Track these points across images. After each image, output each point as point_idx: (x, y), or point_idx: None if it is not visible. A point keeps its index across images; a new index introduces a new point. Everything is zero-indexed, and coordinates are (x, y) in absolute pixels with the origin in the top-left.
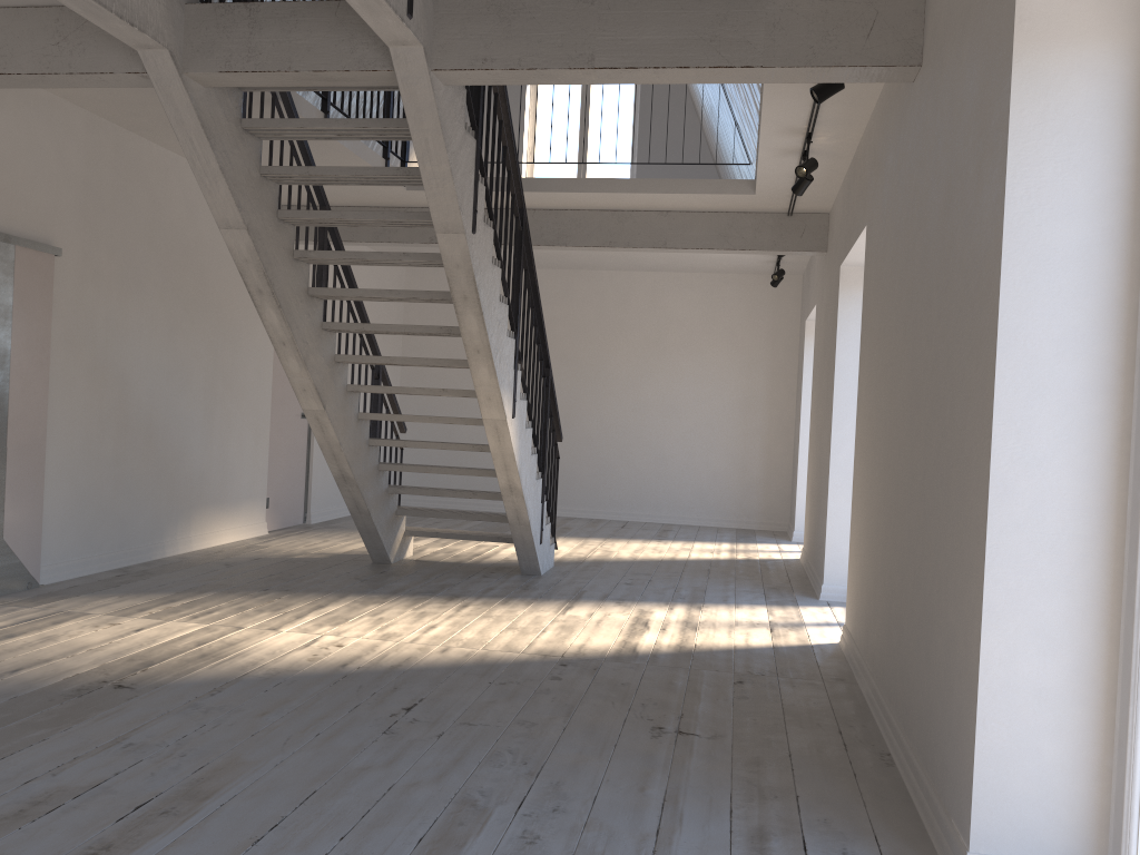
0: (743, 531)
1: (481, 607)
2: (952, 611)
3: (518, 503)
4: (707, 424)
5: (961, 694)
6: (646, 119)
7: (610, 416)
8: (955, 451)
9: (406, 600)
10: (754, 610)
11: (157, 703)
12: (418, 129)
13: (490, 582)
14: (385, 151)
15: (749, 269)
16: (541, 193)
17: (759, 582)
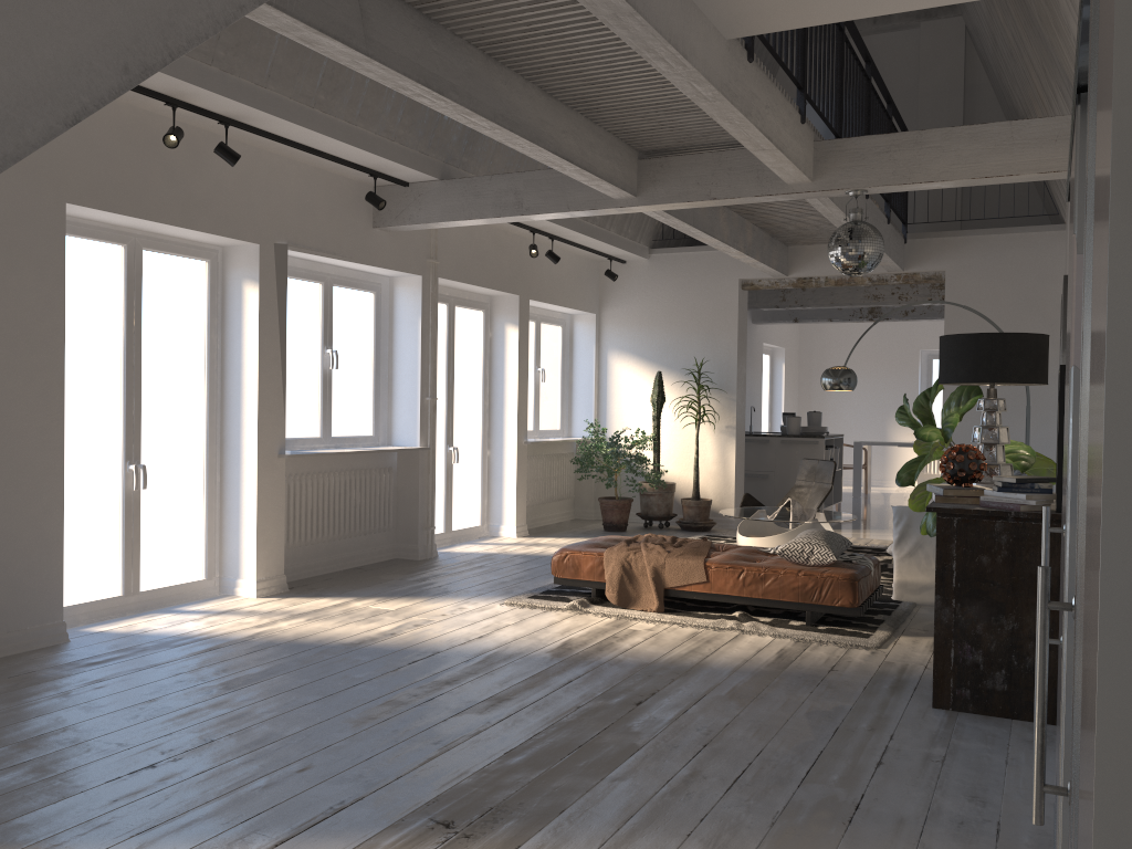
0: None
1: None
2: (2, 522)
3: None
4: None
5: (33, 557)
6: None
7: None
8: None
9: None
10: None
11: (406, 792)
12: None
13: None
14: None
15: None
16: None
17: None
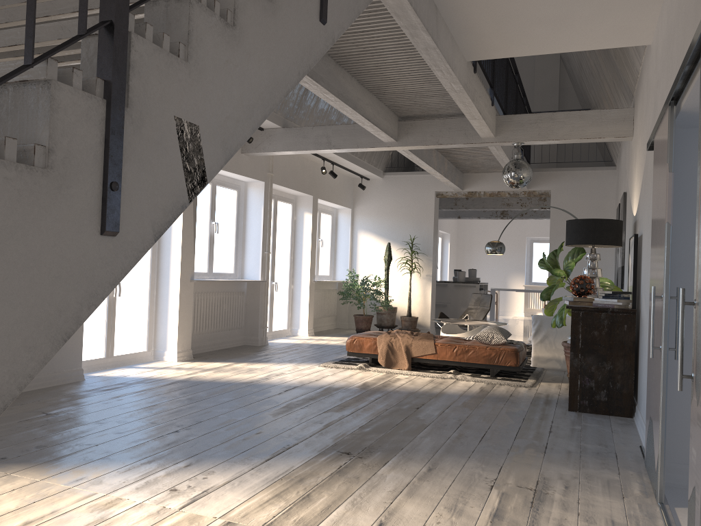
0: None
1: None
2: None
3: None
4: None
5: None
6: None
7: None
8: None
9: None
10: None
11: (318, 441)
12: None
13: None
14: None
15: None
16: None
17: None
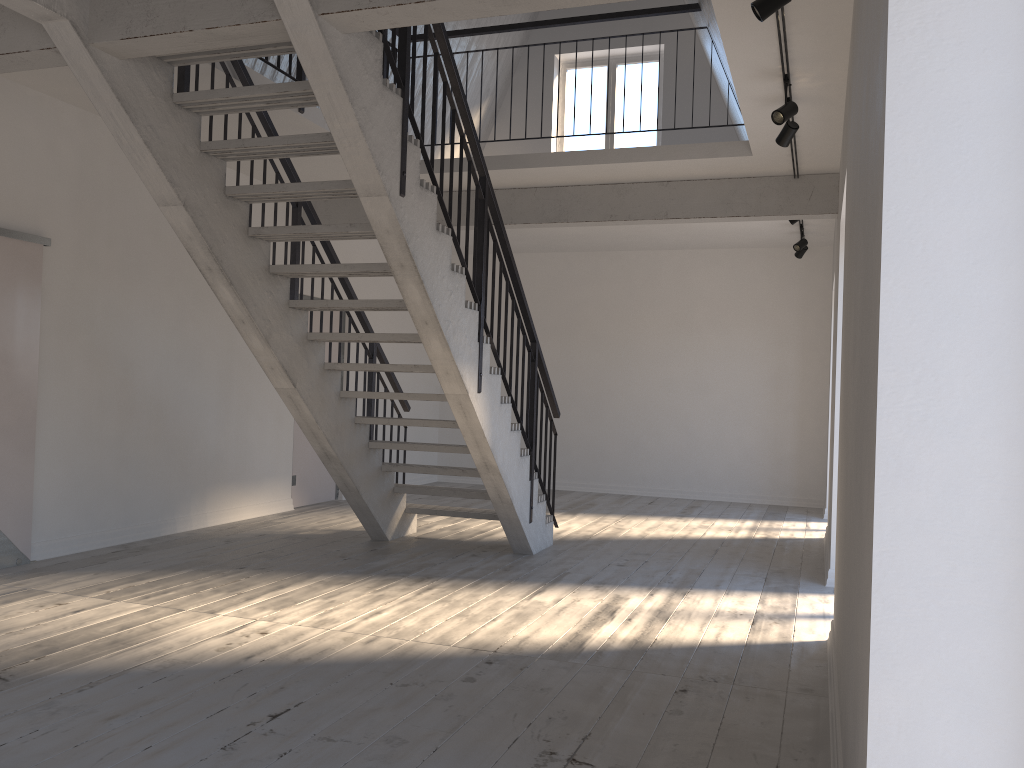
0: (775, 508)
1: (446, 590)
2: (860, 639)
3: (496, 481)
4: (737, 400)
5: (861, 765)
6: (669, 101)
7: (640, 394)
8: (865, 414)
9: (374, 581)
10: (744, 598)
11: (14, 699)
12: (318, 83)
13: (474, 562)
14: None
15: (776, 243)
16: (535, 168)
17: (766, 565)
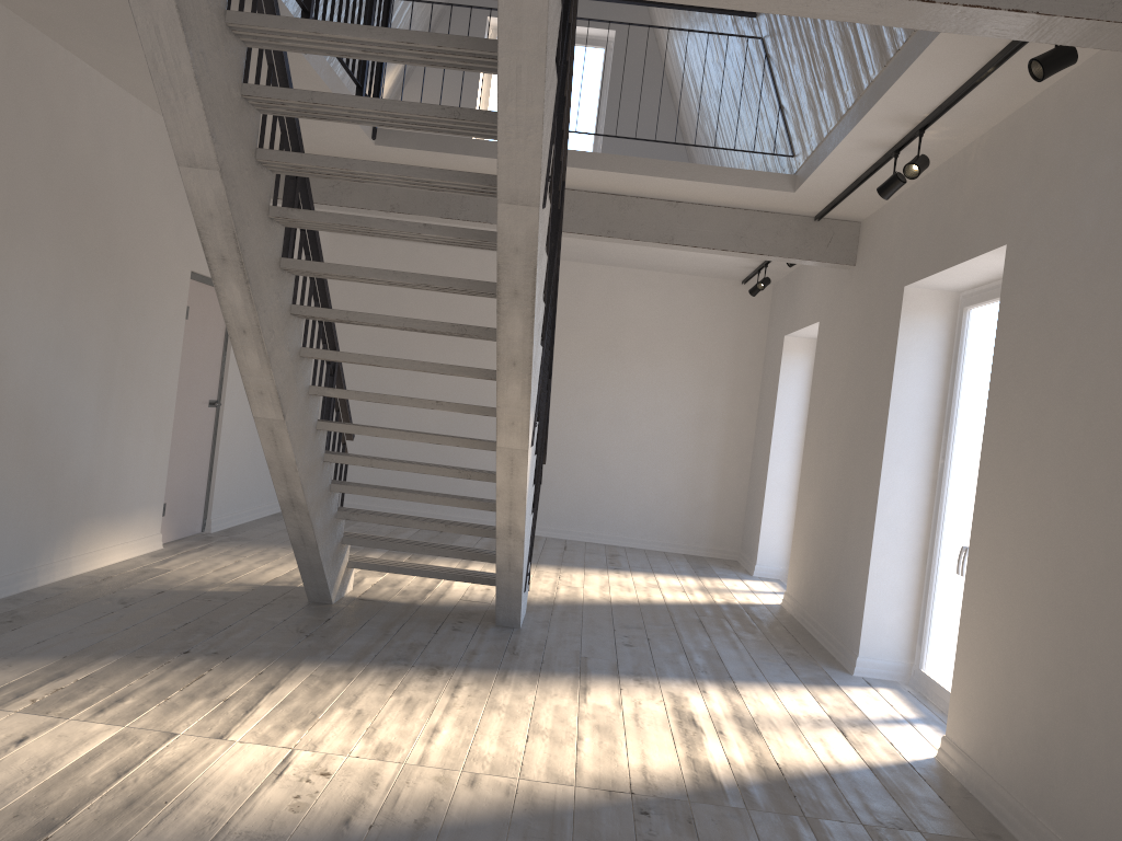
0: (693, 559)
1: (478, 688)
2: None
3: (514, 548)
4: (659, 438)
5: None
6: (615, 97)
7: (553, 422)
8: None
9: (379, 674)
10: (797, 694)
11: None
12: (510, 50)
13: (467, 641)
14: (359, 93)
15: (720, 274)
16: None
17: (768, 644)
